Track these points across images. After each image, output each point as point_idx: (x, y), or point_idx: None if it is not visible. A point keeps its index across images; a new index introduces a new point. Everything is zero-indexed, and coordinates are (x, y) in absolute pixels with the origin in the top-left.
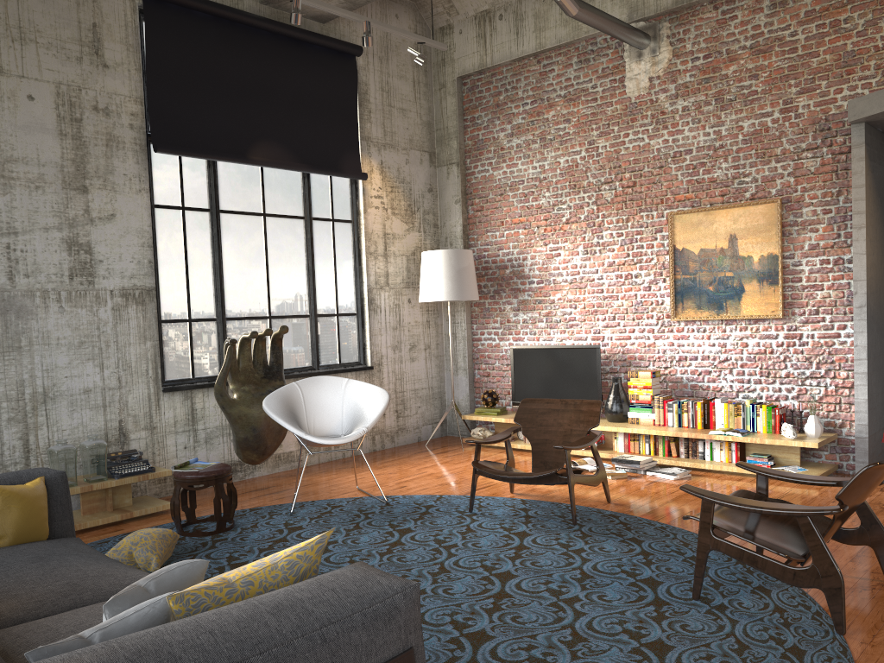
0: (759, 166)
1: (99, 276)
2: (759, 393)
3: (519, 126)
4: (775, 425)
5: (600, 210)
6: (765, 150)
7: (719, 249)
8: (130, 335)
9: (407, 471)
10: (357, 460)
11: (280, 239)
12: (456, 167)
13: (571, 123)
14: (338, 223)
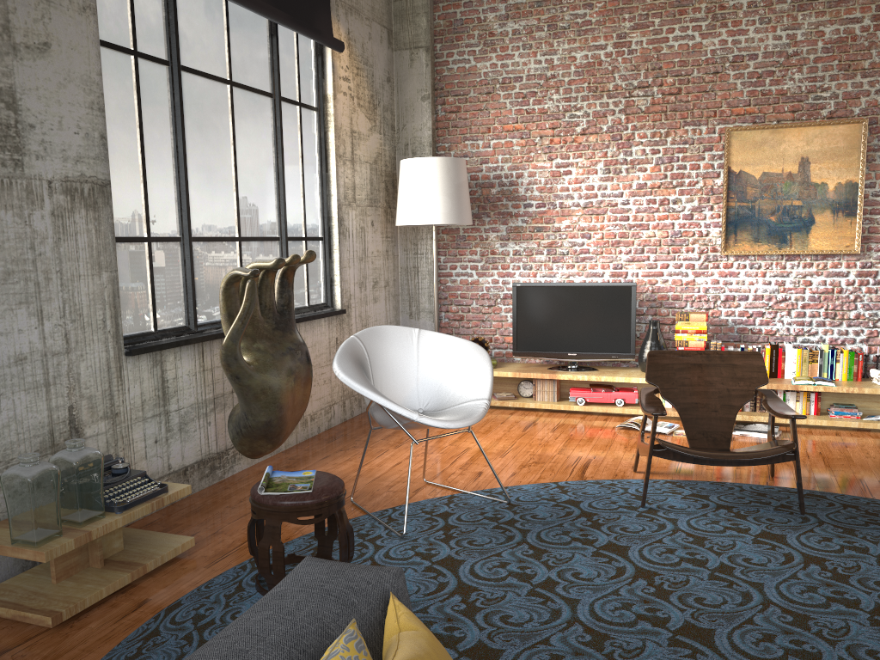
0: (840, 80)
1: (30, 154)
2: (821, 336)
3: (518, 7)
4: (857, 371)
5: (630, 120)
6: (850, 62)
7: (787, 173)
8: (79, 261)
9: (443, 449)
10: (345, 436)
11: (248, 123)
12: (424, 52)
13: (595, 9)
14: (305, 109)
